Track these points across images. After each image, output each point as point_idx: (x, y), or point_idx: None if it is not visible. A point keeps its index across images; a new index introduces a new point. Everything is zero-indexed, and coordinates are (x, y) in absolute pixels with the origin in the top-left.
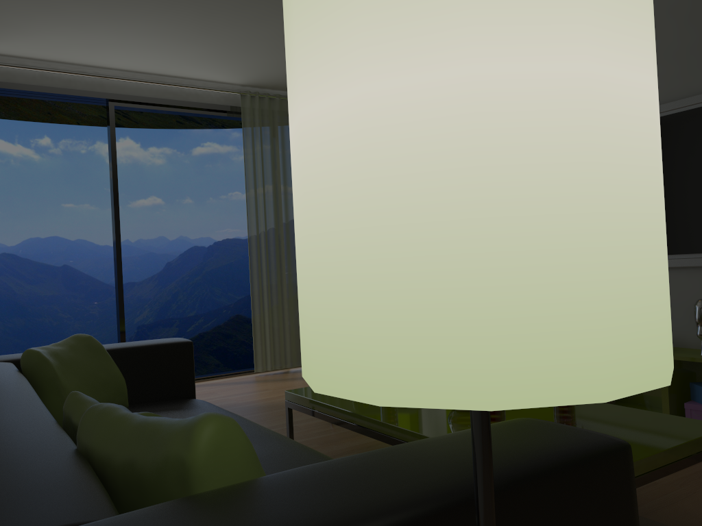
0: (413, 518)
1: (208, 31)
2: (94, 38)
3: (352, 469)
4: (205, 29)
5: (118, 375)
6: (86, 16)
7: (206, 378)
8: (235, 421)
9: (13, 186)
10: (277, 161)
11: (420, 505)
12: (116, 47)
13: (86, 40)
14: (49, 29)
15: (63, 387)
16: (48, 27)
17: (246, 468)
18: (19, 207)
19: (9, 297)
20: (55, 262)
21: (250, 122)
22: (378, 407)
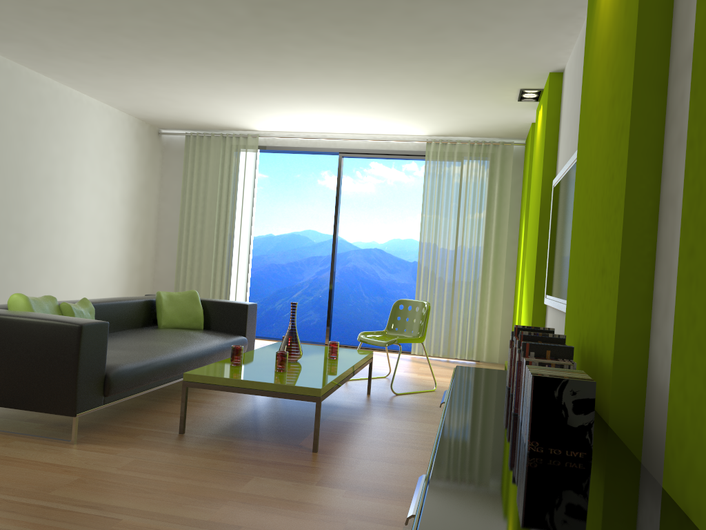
0: (0, 317)
1: (354, 111)
2: (304, 120)
3: (25, 312)
4: (350, 110)
5: (198, 312)
6: (285, 112)
7: (380, 350)
8: (24, 297)
9: (386, 200)
10: (451, 193)
11: (5, 315)
12: (321, 123)
13: (302, 121)
14: (279, 119)
15: (162, 310)
16: (277, 118)
17: (22, 309)
18: (389, 215)
19: (375, 280)
20: (408, 258)
21: (431, 164)
22: (266, 352)
